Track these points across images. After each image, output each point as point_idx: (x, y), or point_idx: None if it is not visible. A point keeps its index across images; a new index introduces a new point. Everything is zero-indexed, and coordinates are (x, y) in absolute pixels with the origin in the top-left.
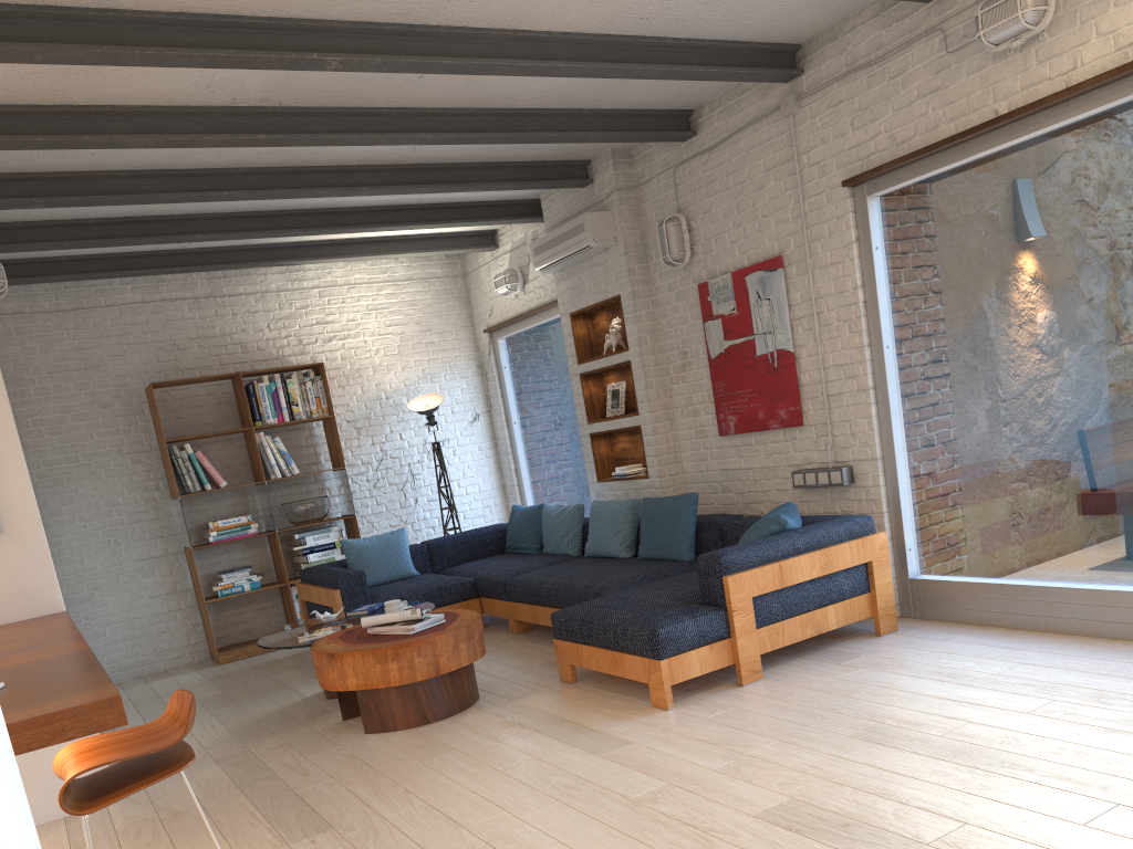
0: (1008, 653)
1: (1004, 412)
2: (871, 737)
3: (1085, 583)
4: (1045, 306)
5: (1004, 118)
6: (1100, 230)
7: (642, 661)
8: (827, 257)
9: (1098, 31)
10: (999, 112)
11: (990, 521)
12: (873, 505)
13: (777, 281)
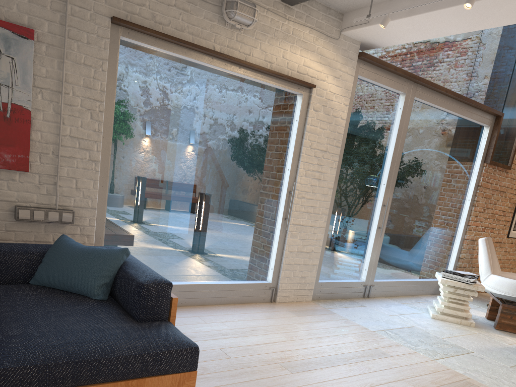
0: (203, 319)
1: (174, 196)
2: (299, 369)
3: (197, 281)
4: (205, 150)
5: (222, 55)
6: (233, 127)
7: (172, 378)
8: (82, 57)
9: (260, 47)
10: (215, 49)
11: (155, 251)
12: (86, 239)
13: (27, 48)
